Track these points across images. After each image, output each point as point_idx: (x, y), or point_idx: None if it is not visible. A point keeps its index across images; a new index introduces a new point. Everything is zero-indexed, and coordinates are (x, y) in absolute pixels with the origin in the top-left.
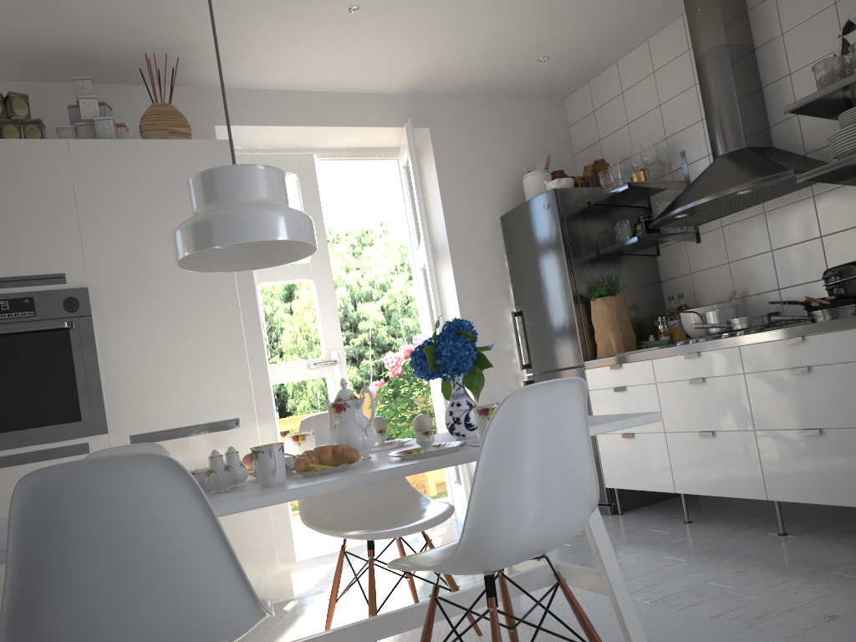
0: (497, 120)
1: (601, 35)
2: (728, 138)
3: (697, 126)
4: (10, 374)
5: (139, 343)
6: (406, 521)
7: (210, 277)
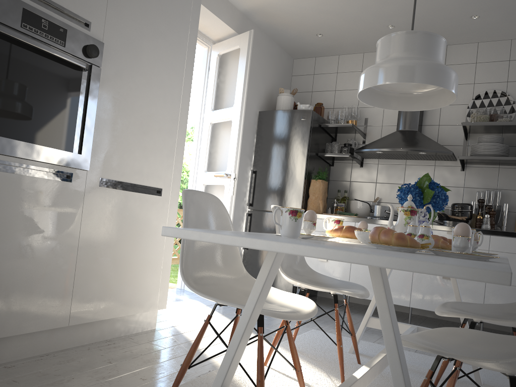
0: (270, 54)
1: (354, 39)
2: (411, 123)
3: (380, 109)
4: (32, 88)
5: (122, 105)
6: (341, 288)
7: (171, 77)
